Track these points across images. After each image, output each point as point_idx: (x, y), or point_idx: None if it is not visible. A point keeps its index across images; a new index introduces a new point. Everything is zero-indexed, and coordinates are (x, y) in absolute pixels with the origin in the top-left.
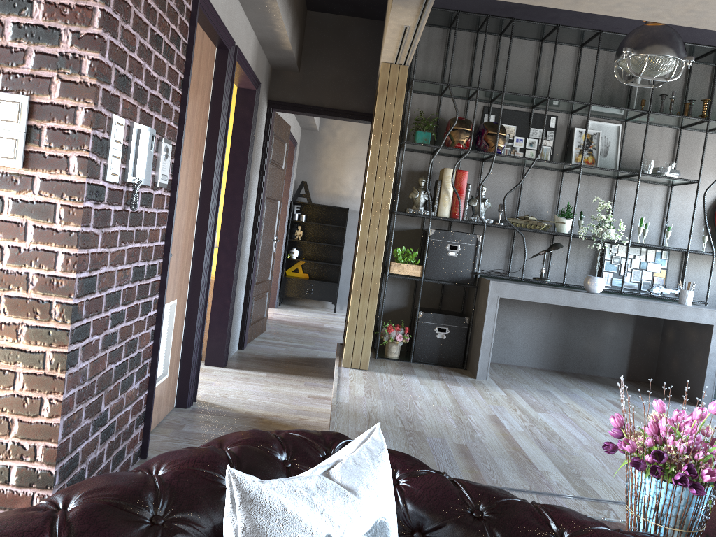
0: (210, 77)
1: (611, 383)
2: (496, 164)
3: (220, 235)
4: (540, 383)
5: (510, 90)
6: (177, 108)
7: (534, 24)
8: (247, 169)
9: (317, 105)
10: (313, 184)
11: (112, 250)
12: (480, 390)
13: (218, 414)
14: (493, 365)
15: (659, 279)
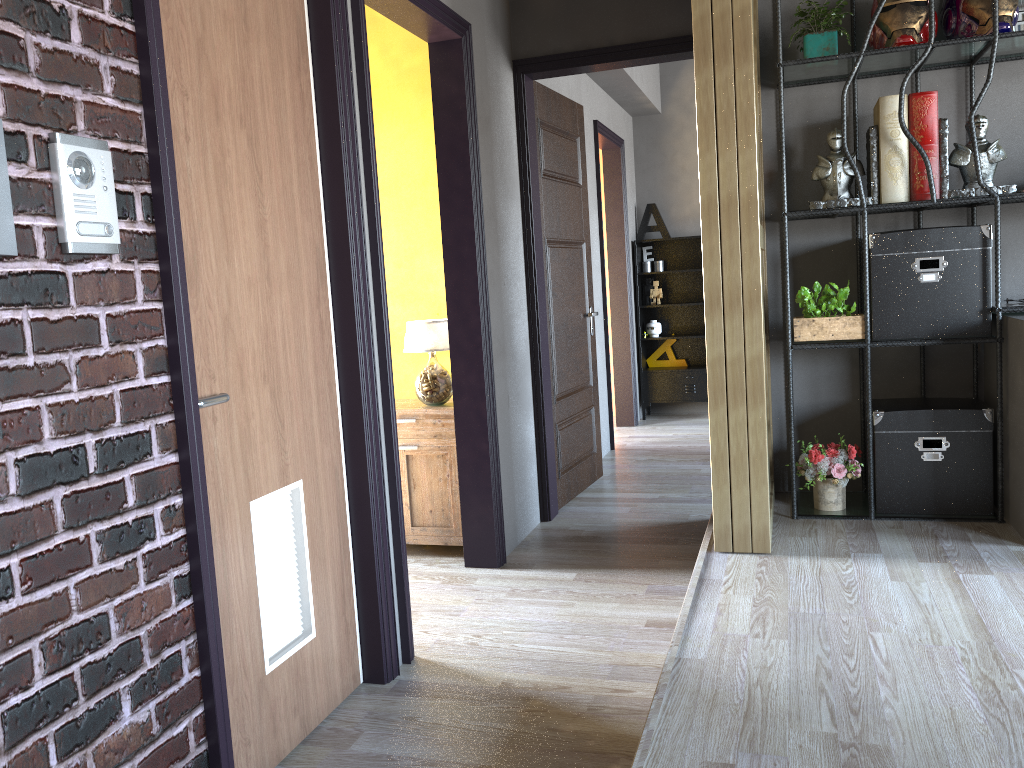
0: (296, 9)
1: None
2: (1005, 64)
3: (449, 326)
4: None
5: None
6: (126, 63)
7: None
8: (474, 193)
9: (603, 45)
10: (668, 205)
11: None
12: None
13: (442, 694)
14: None
15: None
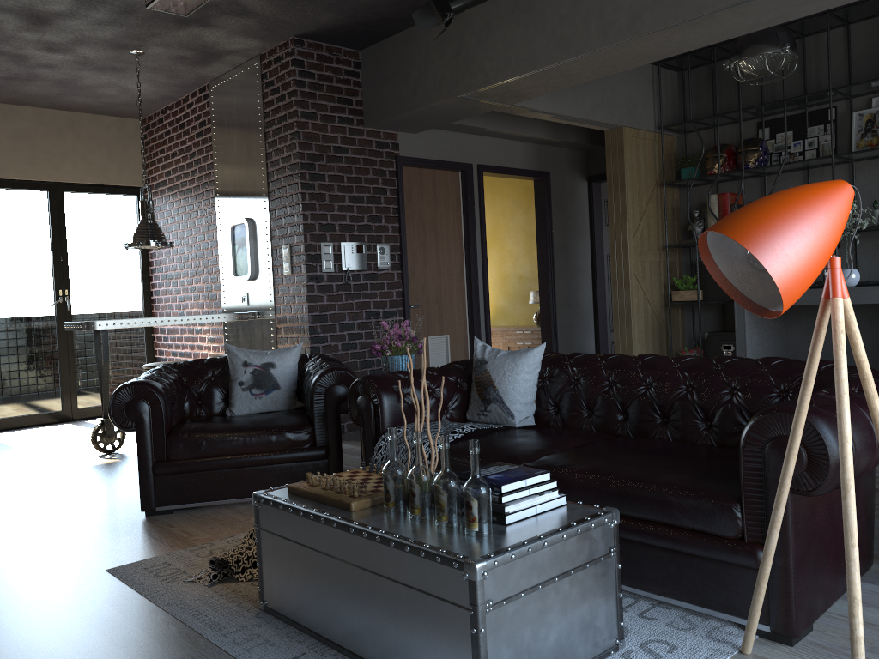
0: (456, 192)
1: None
2: (780, 175)
3: (539, 292)
4: None
5: (781, 97)
6: (395, 224)
7: None
8: (548, 239)
9: None
10: None
11: (339, 303)
12: None
13: None
14: None
15: None
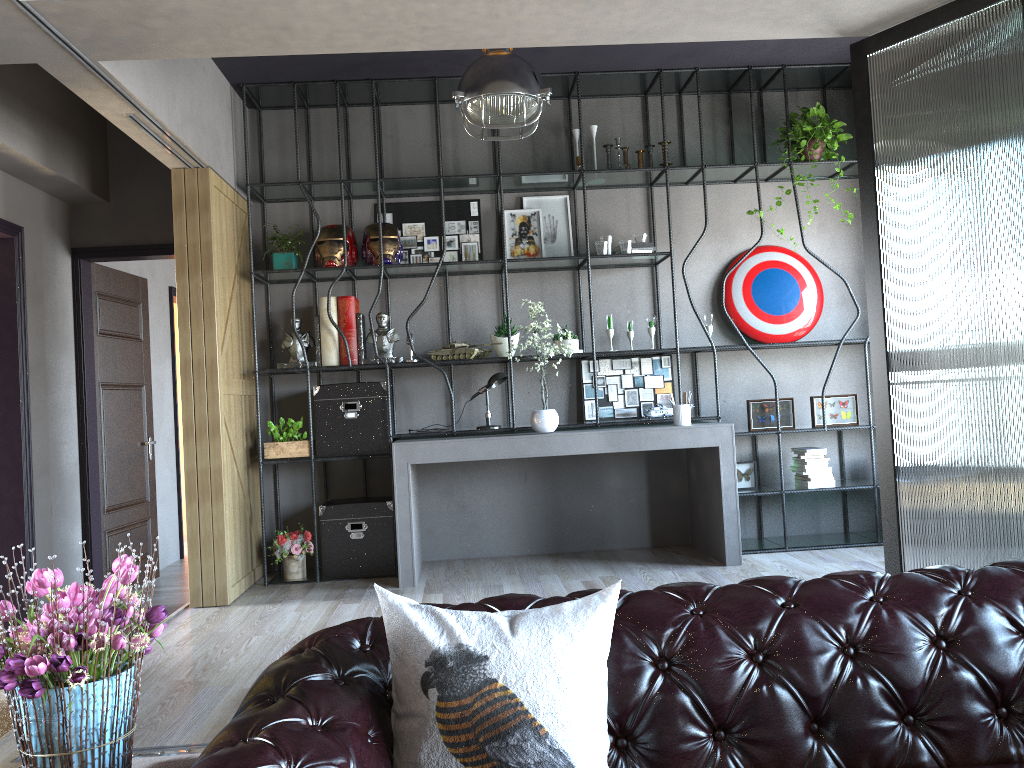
0: None
1: (620, 556)
2: (408, 279)
3: None
4: (500, 576)
5: (408, 175)
6: None
7: (404, 81)
8: (21, 350)
9: (143, 243)
10: None
11: None
12: None
13: None
14: (455, 562)
15: (665, 396)
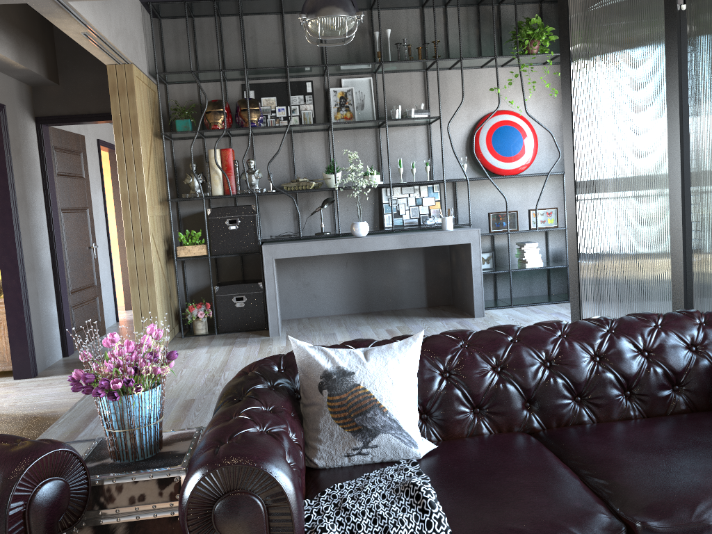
0: None
1: (408, 313)
2: (266, 136)
3: None
4: (333, 327)
5: (263, 64)
6: None
7: (260, 0)
8: (11, 189)
9: (84, 113)
10: None
11: None
12: (262, 346)
13: None
14: (303, 320)
15: (435, 211)
